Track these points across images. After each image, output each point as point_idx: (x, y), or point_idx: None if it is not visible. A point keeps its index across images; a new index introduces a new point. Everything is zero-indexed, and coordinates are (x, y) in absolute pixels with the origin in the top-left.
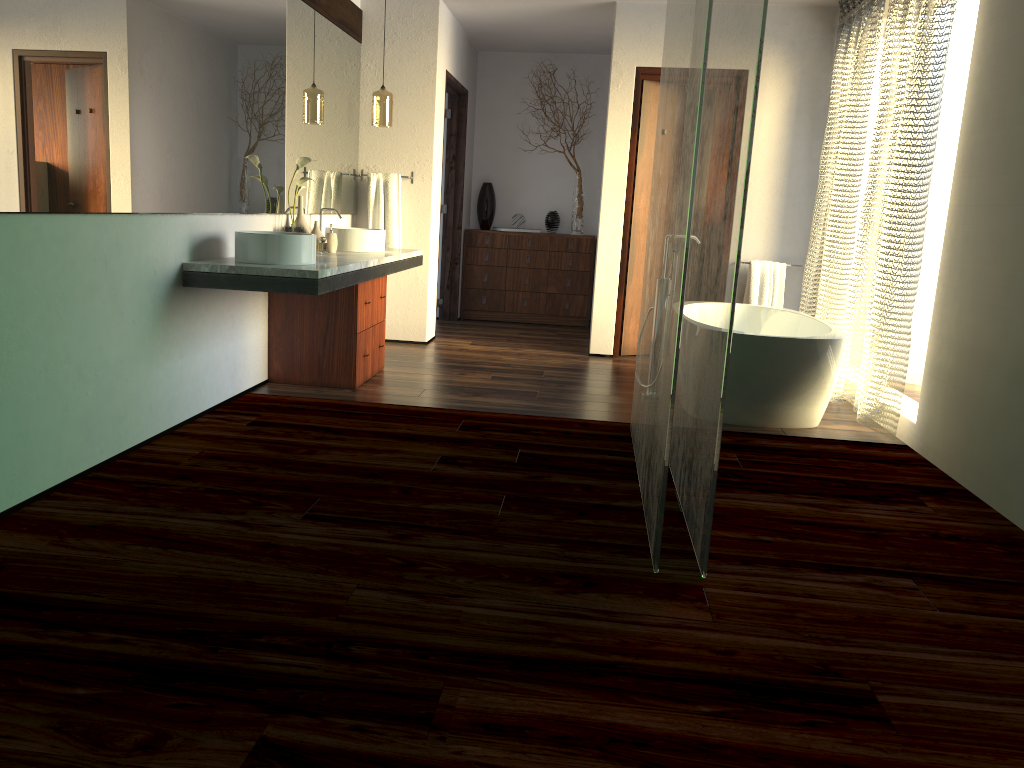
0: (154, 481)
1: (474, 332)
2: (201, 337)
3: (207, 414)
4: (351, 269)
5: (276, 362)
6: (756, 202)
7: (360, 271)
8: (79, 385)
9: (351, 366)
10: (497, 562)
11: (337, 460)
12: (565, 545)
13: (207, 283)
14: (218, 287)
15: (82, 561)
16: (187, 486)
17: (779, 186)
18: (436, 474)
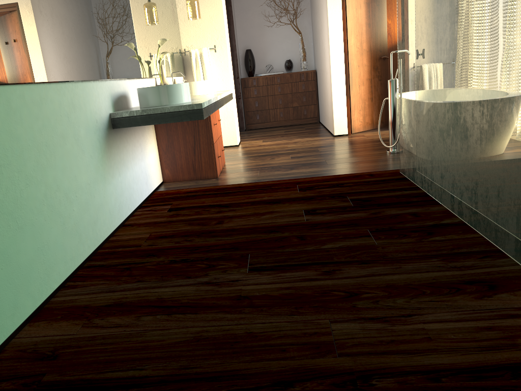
0: (131, 261)
1: (259, 135)
2: (127, 160)
3: (139, 209)
4: (212, 102)
5: (166, 170)
6: None
7: (215, 103)
8: (68, 205)
9: (213, 164)
10: (410, 281)
11: (241, 225)
12: (442, 258)
13: (128, 124)
14: (136, 125)
15: (114, 338)
16: (155, 261)
17: None
18: (311, 223)
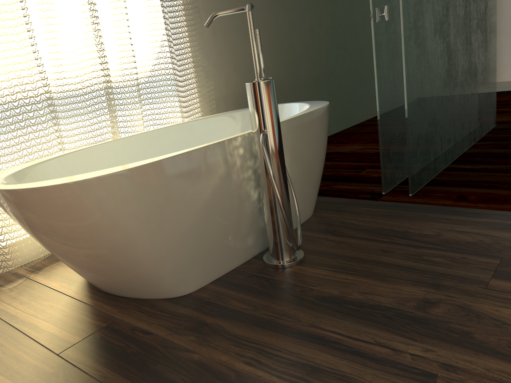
0: None
1: None
2: None
3: None
4: None
5: None
6: None
7: None
8: None
9: None
10: None
11: None
12: None
13: None
14: None
15: None
16: None
17: None
18: None
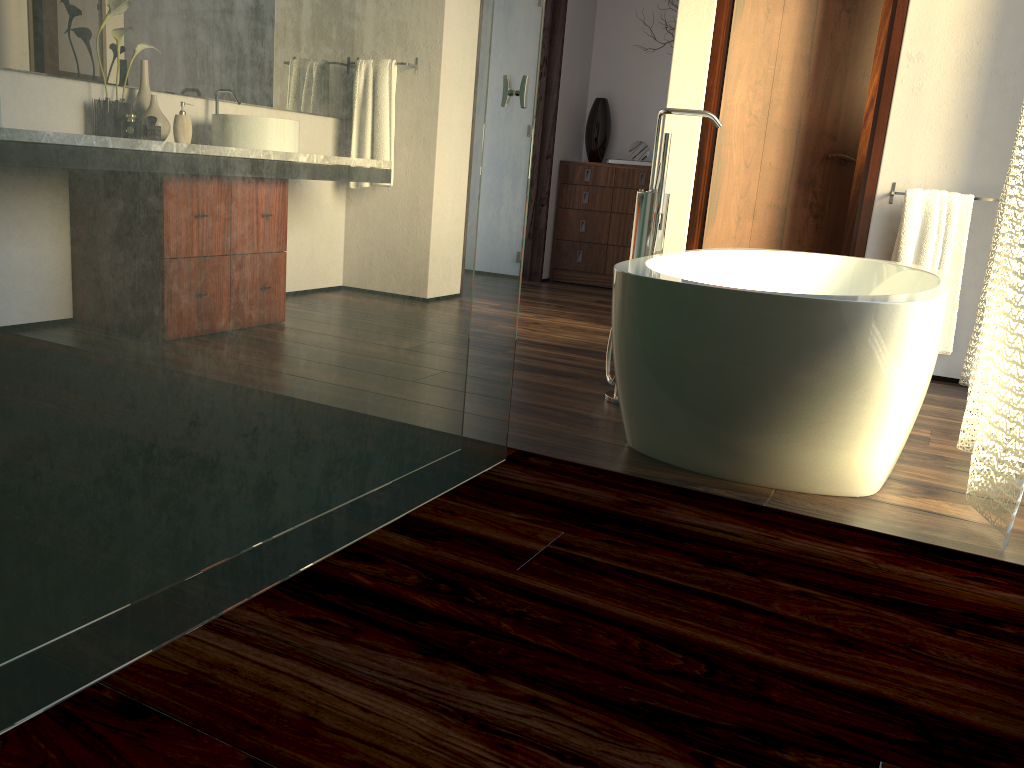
0: None
1: (531, 295)
2: None
3: None
4: None
5: None
6: (931, 88)
7: None
8: None
9: None
10: None
11: None
12: None
13: None
14: None
15: None
16: None
17: (977, 58)
18: None
